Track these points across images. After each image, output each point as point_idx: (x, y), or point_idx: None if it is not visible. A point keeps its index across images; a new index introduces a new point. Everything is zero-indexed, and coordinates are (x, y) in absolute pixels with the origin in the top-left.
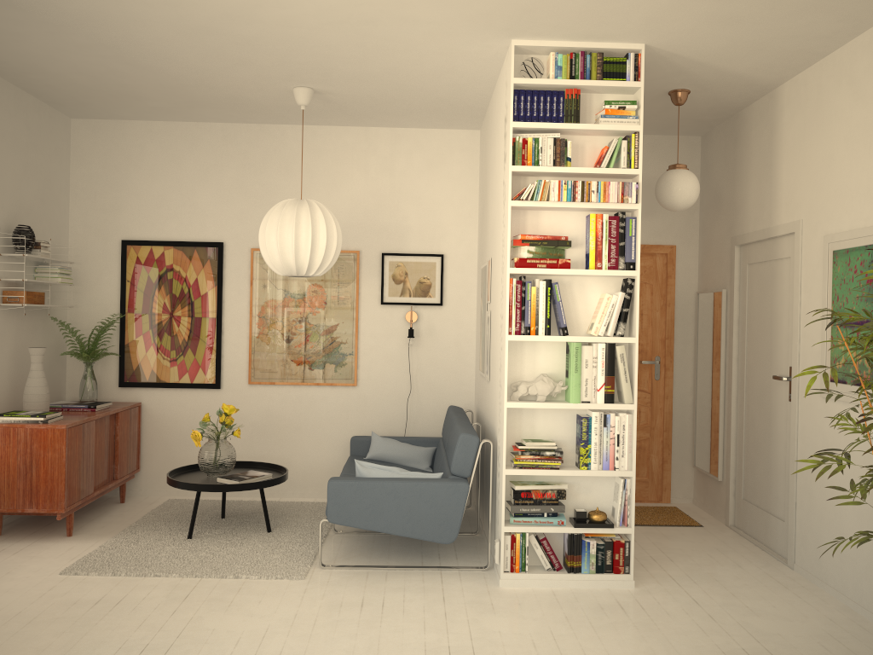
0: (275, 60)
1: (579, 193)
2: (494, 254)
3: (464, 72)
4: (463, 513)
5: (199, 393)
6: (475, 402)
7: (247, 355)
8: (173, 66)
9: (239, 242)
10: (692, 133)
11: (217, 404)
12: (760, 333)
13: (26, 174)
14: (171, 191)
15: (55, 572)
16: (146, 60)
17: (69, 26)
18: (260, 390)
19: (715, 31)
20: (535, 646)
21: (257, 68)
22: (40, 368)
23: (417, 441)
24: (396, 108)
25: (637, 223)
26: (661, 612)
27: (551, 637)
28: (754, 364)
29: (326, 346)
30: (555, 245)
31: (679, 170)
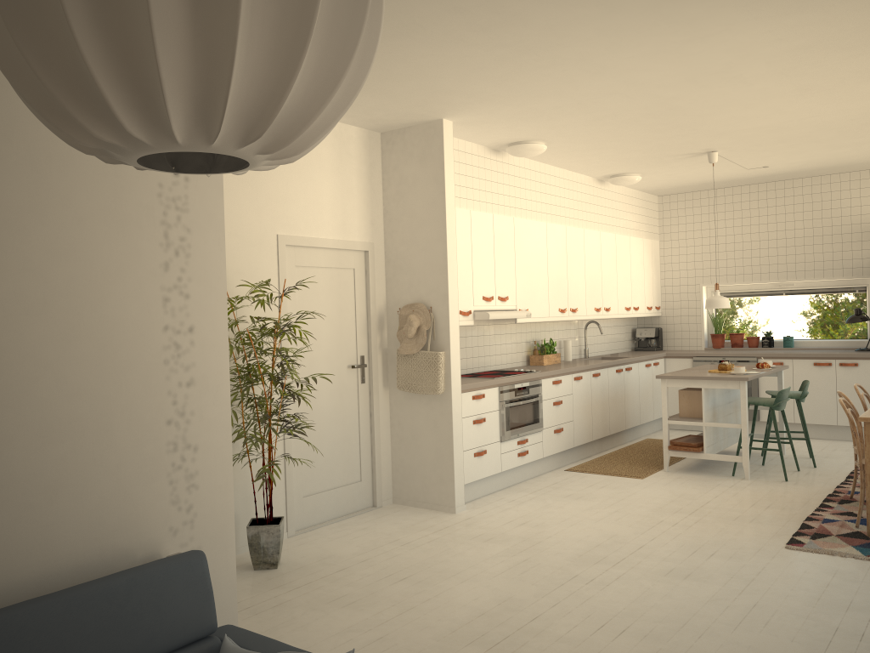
0: None
1: None
2: (18, 193)
3: None
4: None
5: None
6: None
7: None
8: None
9: None
10: None
11: None
12: None
13: None
14: None
15: None
16: None
17: None
18: None
19: None
20: None
21: None
22: None
23: None
24: None
25: None
26: None
27: None
28: None
29: None
30: None
31: None
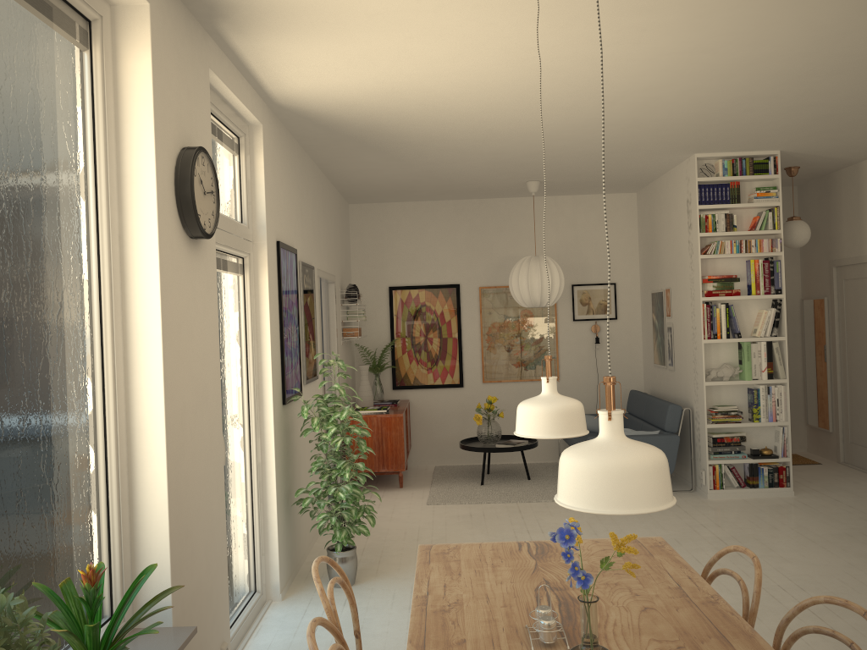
0: (531, 170)
1: (743, 247)
2: (674, 285)
3: (650, 168)
4: (676, 455)
5: (448, 391)
6: (645, 387)
7: (480, 362)
8: (459, 176)
9: (470, 283)
10: (791, 185)
11: (461, 398)
12: (856, 327)
13: (342, 248)
14: (420, 250)
15: (423, 504)
16: (445, 175)
17: (419, 165)
18: (491, 386)
19: (828, 143)
20: (751, 521)
21: (514, 174)
22: (367, 378)
23: None
24: (586, 186)
25: (781, 264)
26: (818, 505)
27: (758, 518)
28: (854, 349)
29: (536, 353)
30: (729, 281)
31: (796, 221)
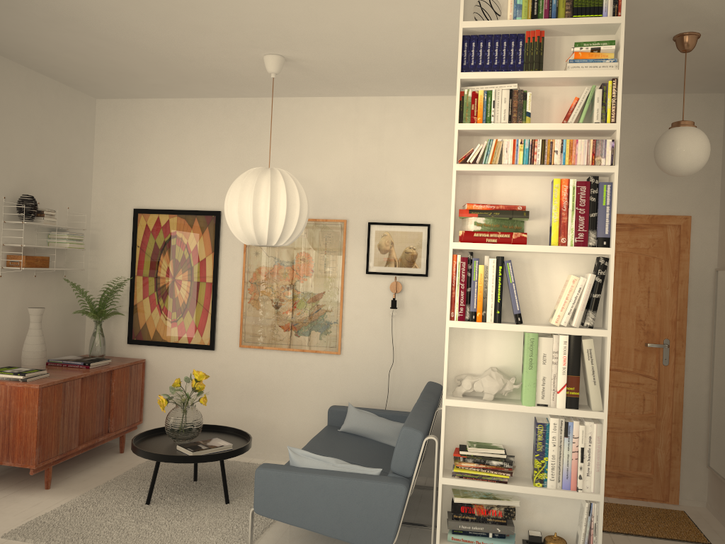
0: (228, 24)
1: (538, 153)
2: None
3: (425, 25)
4: (399, 519)
5: (195, 353)
6: None
7: (239, 319)
8: (140, 37)
9: None
10: (713, 90)
11: (211, 365)
12: None
13: (39, 148)
14: (177, 163)
15: None
16: (112, 32)
17: None
18: (250, 353)
19: None
20: None
21: (217, 35)
22: (37, 327)
23: (394, 416)
24: (375, 74)
25: (613, 190)
26: None
27: None
28: None
29: (312, 314)
30: (509, 216)
31: (684, 127)
